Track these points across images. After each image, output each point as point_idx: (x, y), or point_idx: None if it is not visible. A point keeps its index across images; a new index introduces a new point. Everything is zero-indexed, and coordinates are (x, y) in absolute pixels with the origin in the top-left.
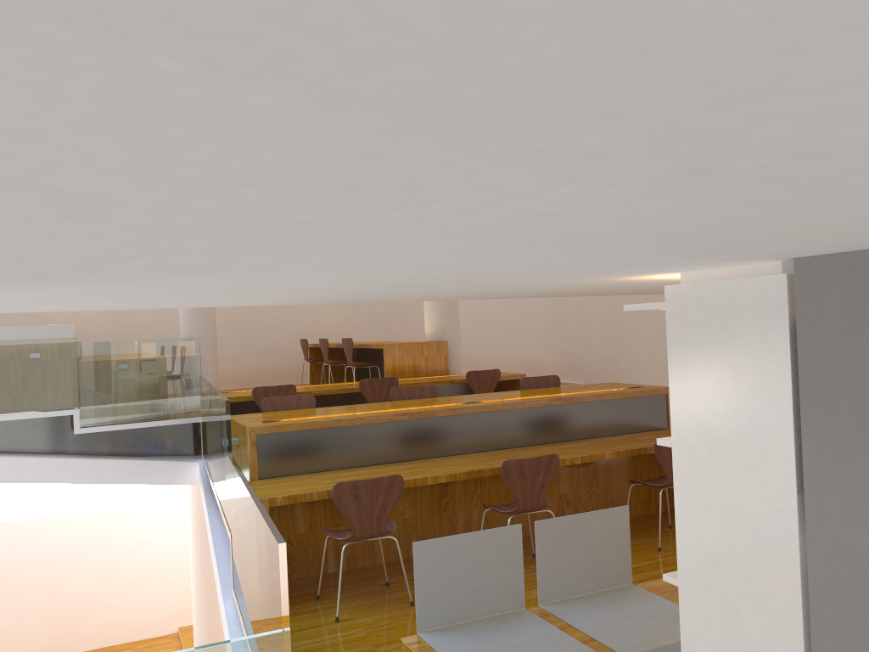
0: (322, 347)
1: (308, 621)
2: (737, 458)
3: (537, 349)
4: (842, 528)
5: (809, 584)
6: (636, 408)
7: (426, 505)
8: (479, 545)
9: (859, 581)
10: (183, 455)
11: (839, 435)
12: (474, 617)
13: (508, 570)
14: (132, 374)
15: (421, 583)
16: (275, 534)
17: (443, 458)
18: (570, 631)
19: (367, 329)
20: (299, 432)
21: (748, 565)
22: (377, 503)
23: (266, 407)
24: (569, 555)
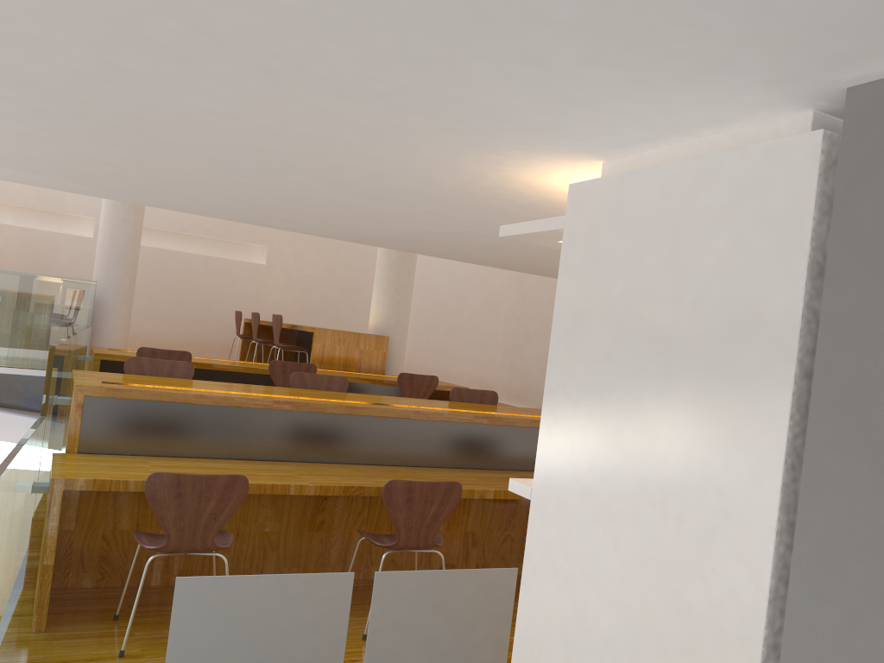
0: (252, 322)
1: (84, 649)
2: (644, 549)
3: (492, 365)
4: None
5: None
6: None
7: (295, 520)
8: (282, 595)
9: None
10: None
11: None
12: None
13: (322, 638)
14: (6, 310)
15: (179, 640)
16: None
17: (327, 464)
18: None
19: (314, 314)
20: (144, 402)
21: None
22: (206, 508)
23: (130, 369)
24: (418, 627)
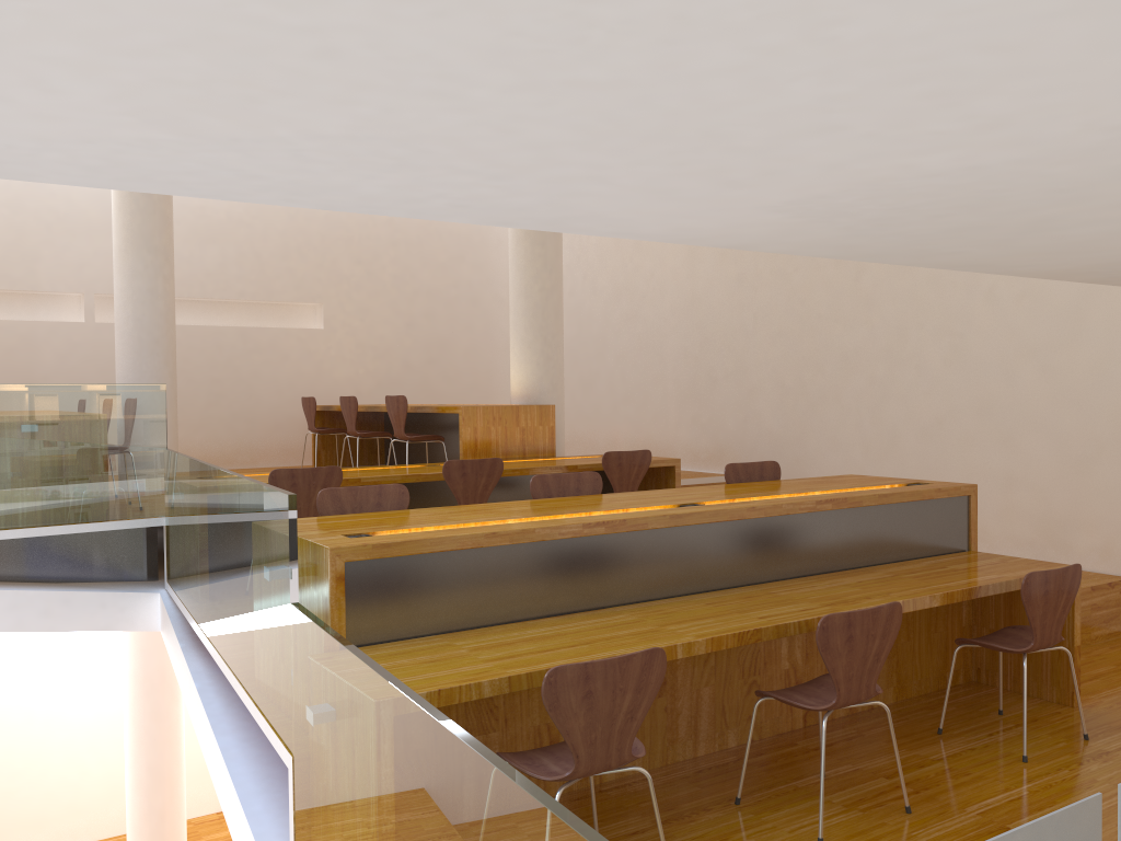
0: (345, 410)
1: None
2: None
3: (663, 423)
4: None
5: None
6: (929, 518)
7: None
8: None
9: None
10: (131, 580)
11: None
12: None
13: None
14: (47, 443)
15: None
16: None
17: (661, 602)
18: None
19: (396, 387)
20: (421, 557)
21: None
22: (621, 706)
23: (325, 507)
24: None
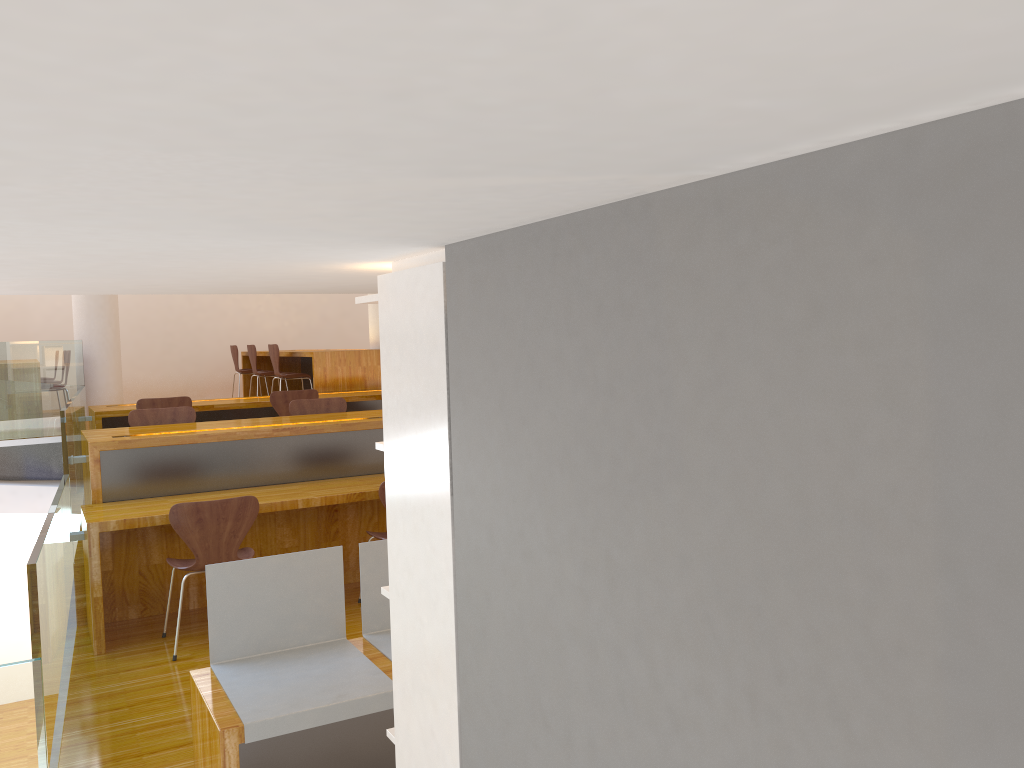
0: (249, 355)
1: (142, 660)
2: (419, 460)
3: None
4: (473, 528)
5: (457, 588)
6: None
7: (311, 533)
8: (289, 569)
9: (482, 582)
10: None
11: (470, 431)
12: (283, 648)
13: (325, 597)
14: None
15: (216, 610)
16: (33, 555)
17: (332, 479)
18: (380, 660)
19: (316, 336)
20: (154, 449)
21: (426, 573)
22: (225, 528)
23: (134, 421)
24: None
